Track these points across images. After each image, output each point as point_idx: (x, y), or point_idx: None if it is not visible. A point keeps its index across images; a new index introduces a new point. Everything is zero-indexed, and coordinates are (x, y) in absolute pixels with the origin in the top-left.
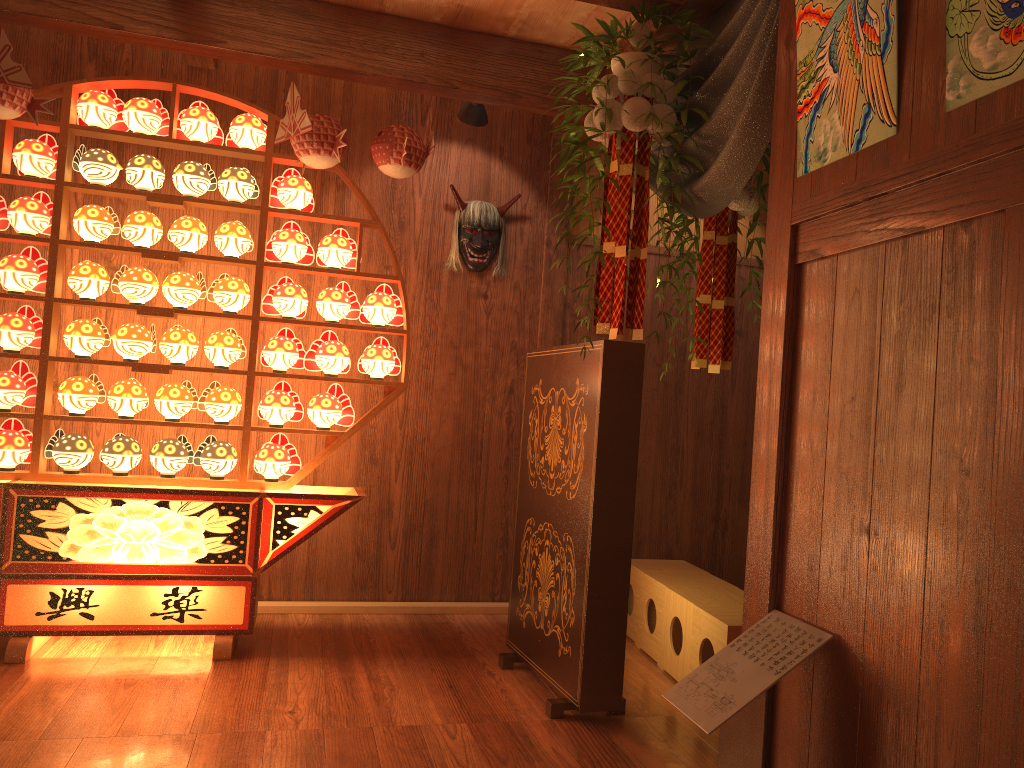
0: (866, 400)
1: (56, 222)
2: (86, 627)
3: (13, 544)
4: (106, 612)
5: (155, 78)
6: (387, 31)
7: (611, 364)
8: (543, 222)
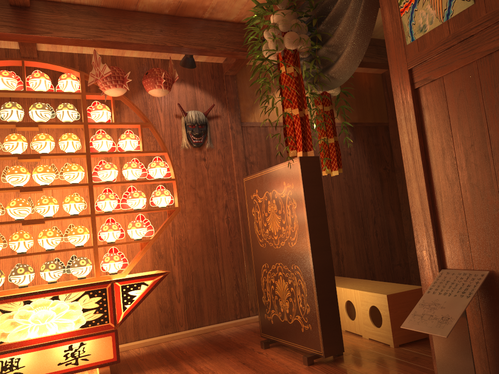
0: (482, 143)
1: None
2: None
3: None
4: (30, 369)
5: (10, 58)
6: (140, 20)
7: (305, 169)
8: (227, 117)
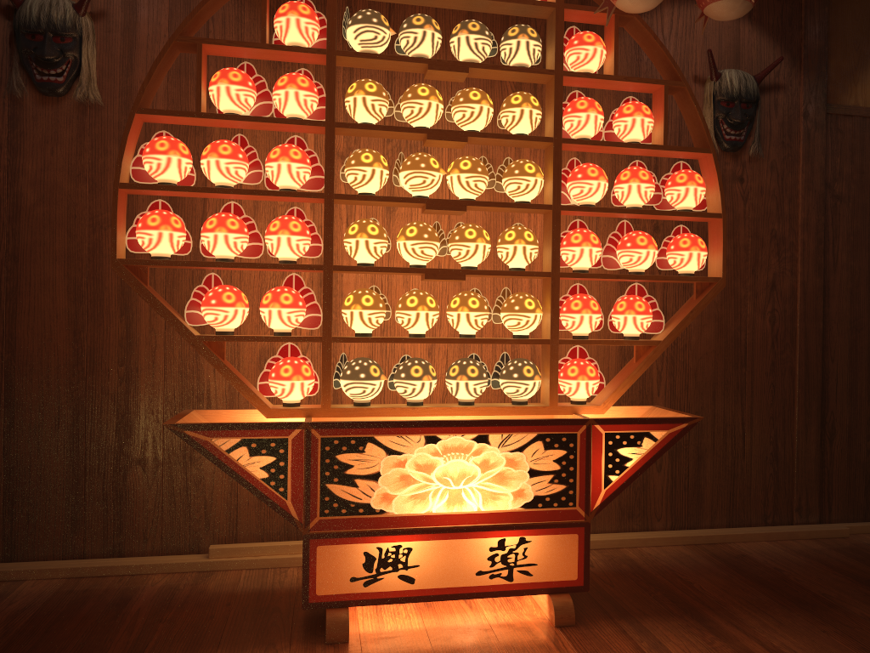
0: None
1: (330, 101)
2: (406, 593)
3: (319, 496)
4: (427, 573)
5: None
6: None
7: None
8: (798, 91)
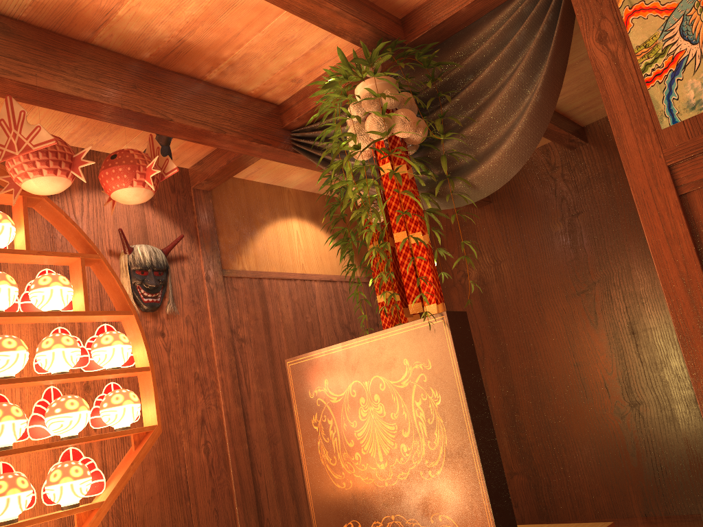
0: None
1: None
2: None
3: None
4: None
5: None
6: (97, 60)
7: (455, 332)
8: (199, 260)
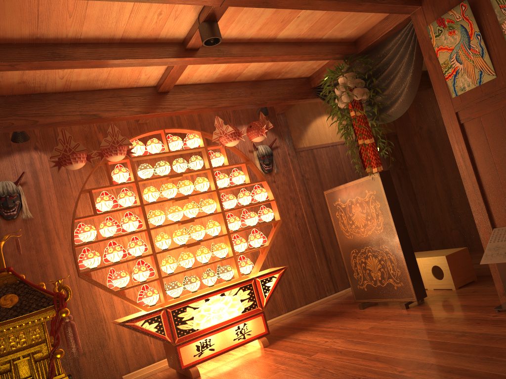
0: None
1: (140, 197)
2: (213, 354)
3: (176, 331)
4: (218, 345)
5: (156, 129)
6: (237, 88)
7: (383, 179)
8: (284, 146)
